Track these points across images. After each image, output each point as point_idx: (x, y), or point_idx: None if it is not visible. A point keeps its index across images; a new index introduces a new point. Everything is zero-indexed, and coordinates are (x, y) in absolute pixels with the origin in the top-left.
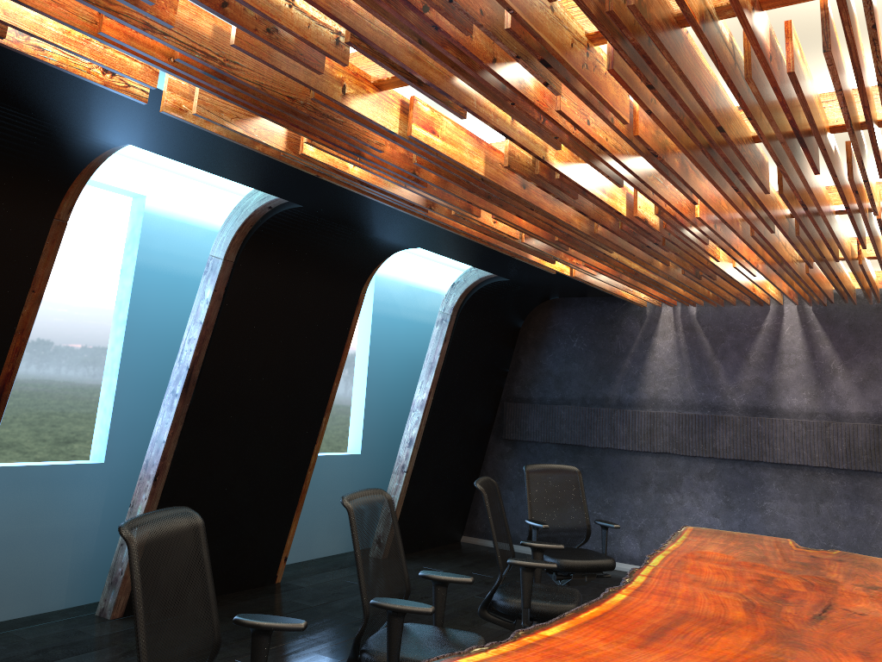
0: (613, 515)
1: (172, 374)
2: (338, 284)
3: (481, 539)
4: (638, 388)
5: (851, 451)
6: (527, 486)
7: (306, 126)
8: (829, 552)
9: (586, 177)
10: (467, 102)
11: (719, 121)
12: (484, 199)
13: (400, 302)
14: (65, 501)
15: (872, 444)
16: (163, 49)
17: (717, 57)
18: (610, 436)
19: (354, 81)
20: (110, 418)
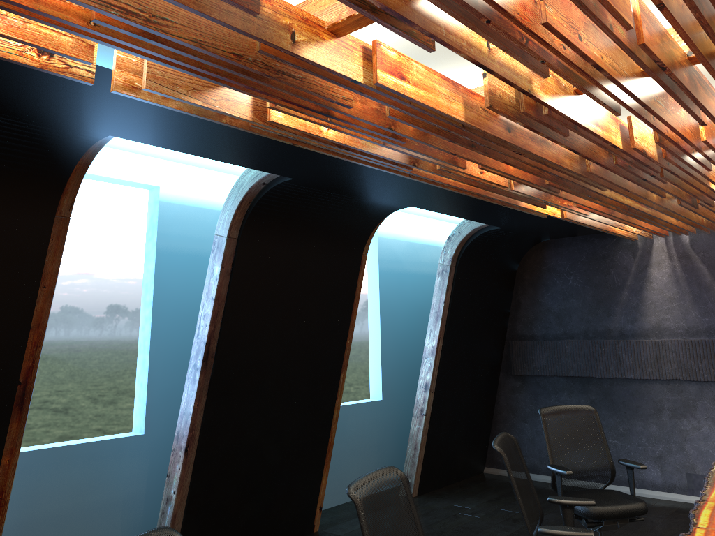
0: (629, 442)
1: (192, 349)
2: (340, 248)
3: (503, 469)
4: (639, 318)
5: None
6: (544, 430)
7: (263, 87)
8: None
9: (577, 109)
10: (433, 29)
11: None
12: (468, 148)
13: (403, 258)
14: (110, 473)
15: None
16: (79, 12)
17: None
18: (616, 366)
19: (305, 27)
20: (146, 392)
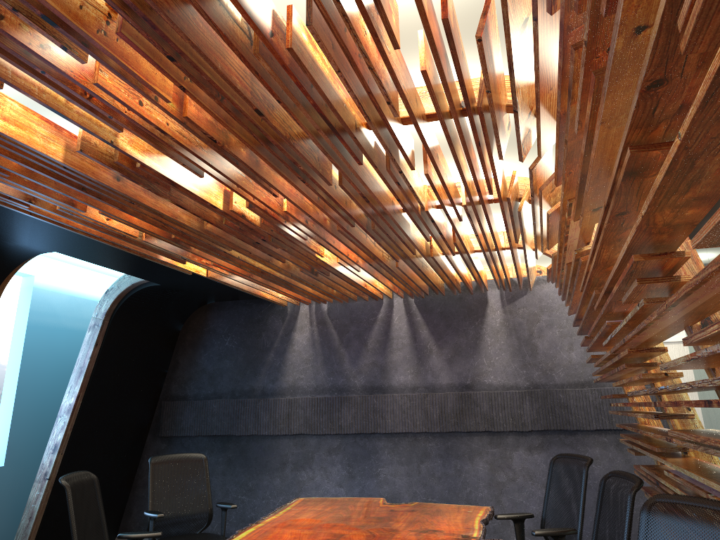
0: (256, 497)
1: None
2: None
3: None
4: (280, 378)
5: (443, 416)
6: (150, 478)
7: None
8: (409, 504)
9: (172, 168)
10: None
11: (255, 103)
12: (78, 190)
13: (61, 312)
14: None
15: (457, 409)
16: None
17: (217, 25)
18: (254, 424)
19: None
20: None
